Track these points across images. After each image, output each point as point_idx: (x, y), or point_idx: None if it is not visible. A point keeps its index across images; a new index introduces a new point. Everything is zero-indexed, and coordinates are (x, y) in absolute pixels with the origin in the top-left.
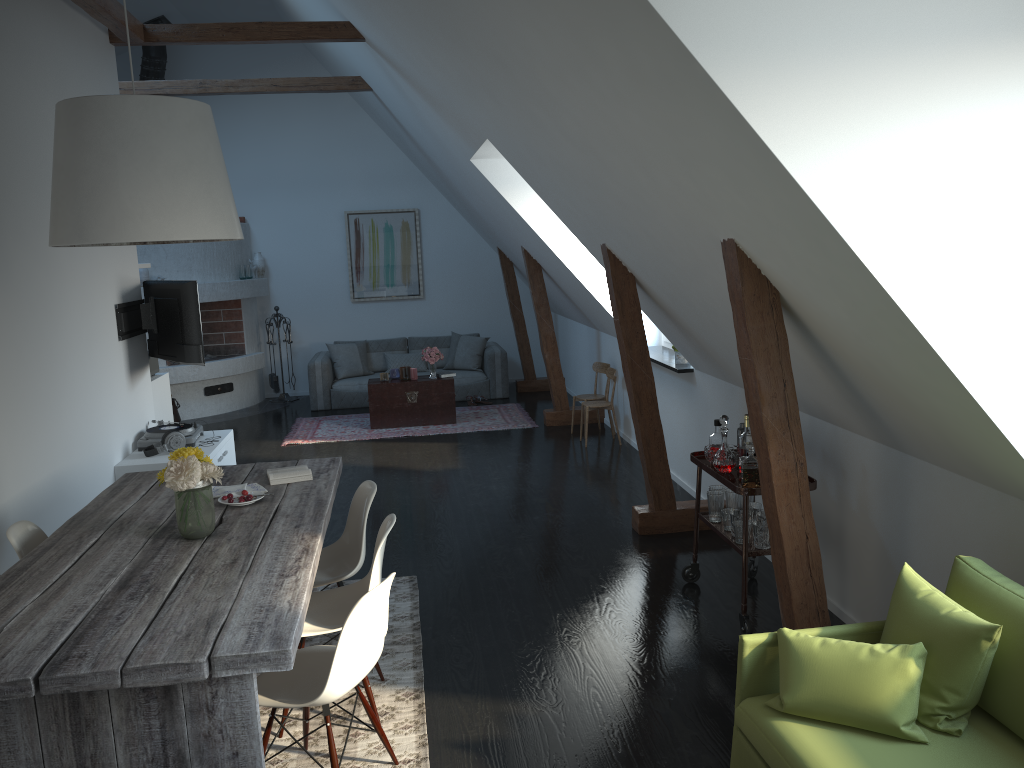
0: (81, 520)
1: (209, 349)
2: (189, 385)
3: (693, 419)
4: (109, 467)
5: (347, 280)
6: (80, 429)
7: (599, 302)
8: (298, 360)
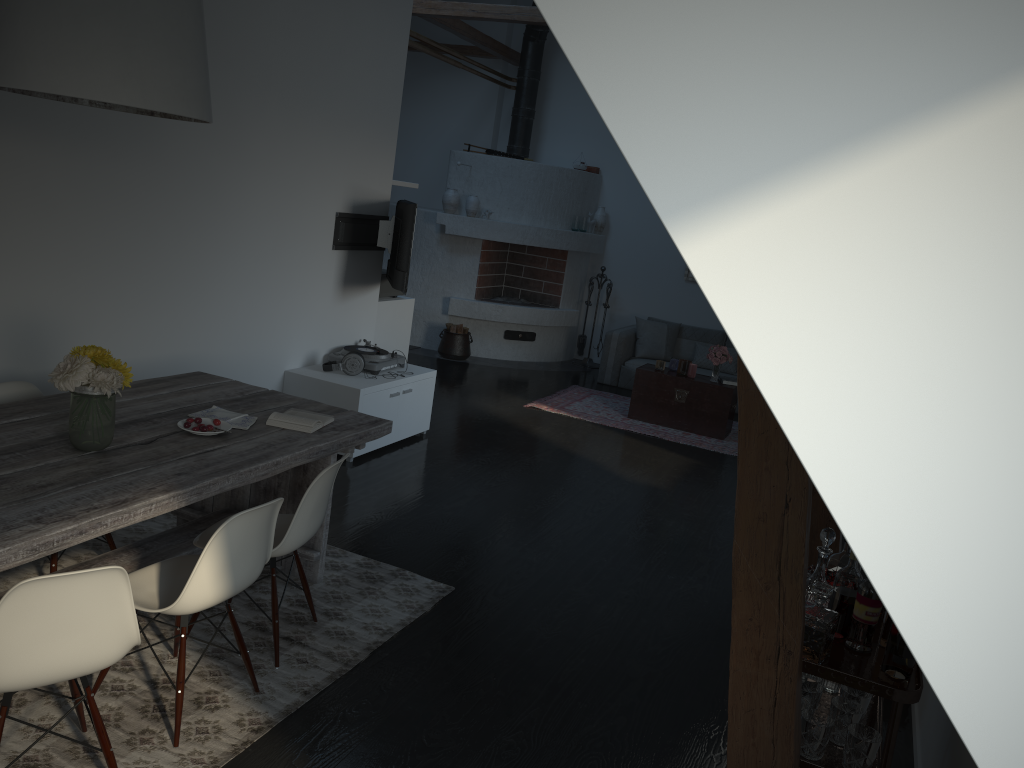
0: (62, 398)
1: (526, 294)
2: (491, 324)
3: None
4: (276, 369)
5: None
6: (236, 322)
7: None
8: (614, 328)
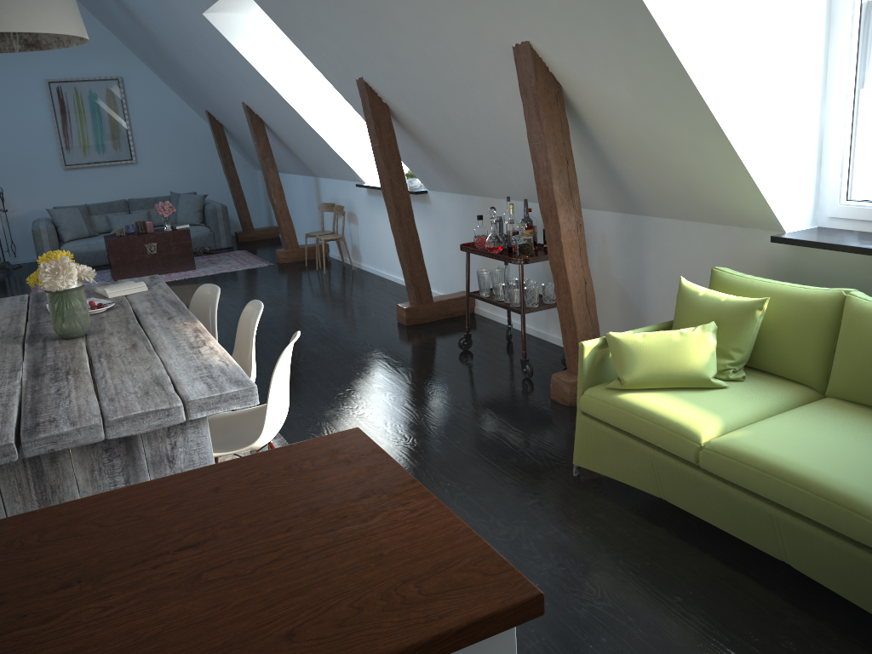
0: None
1: None
2: None
3: (429, 233)
4: None
5: (56, 148)
6: None
7: (329, 145)
8: (14, 229)
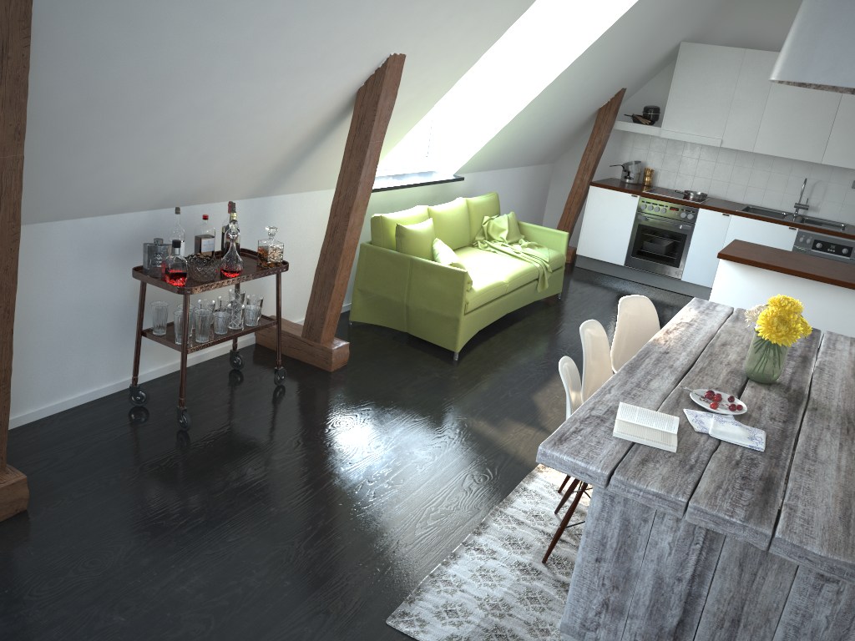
0: None
1: None
2: None
3: None
4: None
5: None
6: None
7: None
8: None
